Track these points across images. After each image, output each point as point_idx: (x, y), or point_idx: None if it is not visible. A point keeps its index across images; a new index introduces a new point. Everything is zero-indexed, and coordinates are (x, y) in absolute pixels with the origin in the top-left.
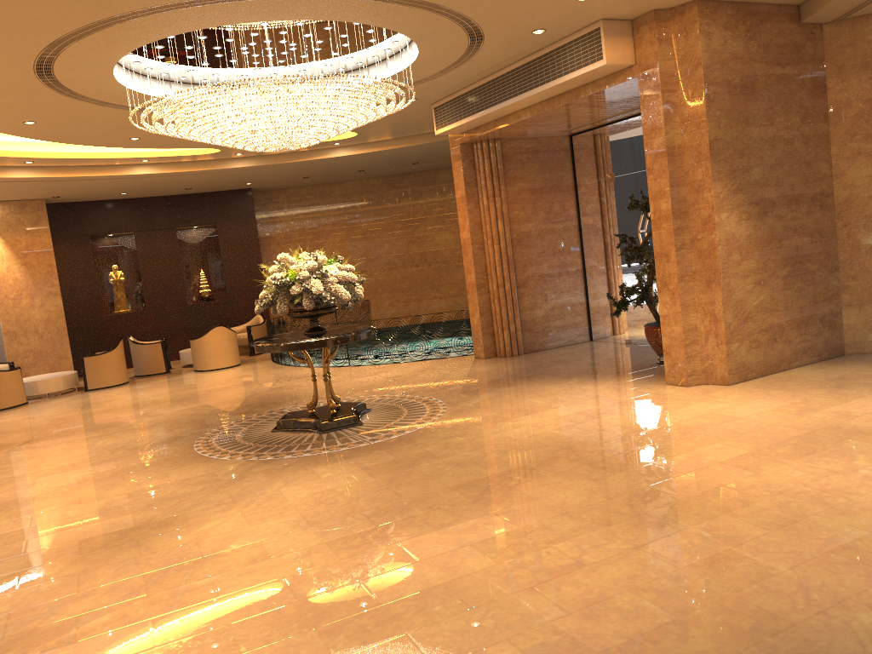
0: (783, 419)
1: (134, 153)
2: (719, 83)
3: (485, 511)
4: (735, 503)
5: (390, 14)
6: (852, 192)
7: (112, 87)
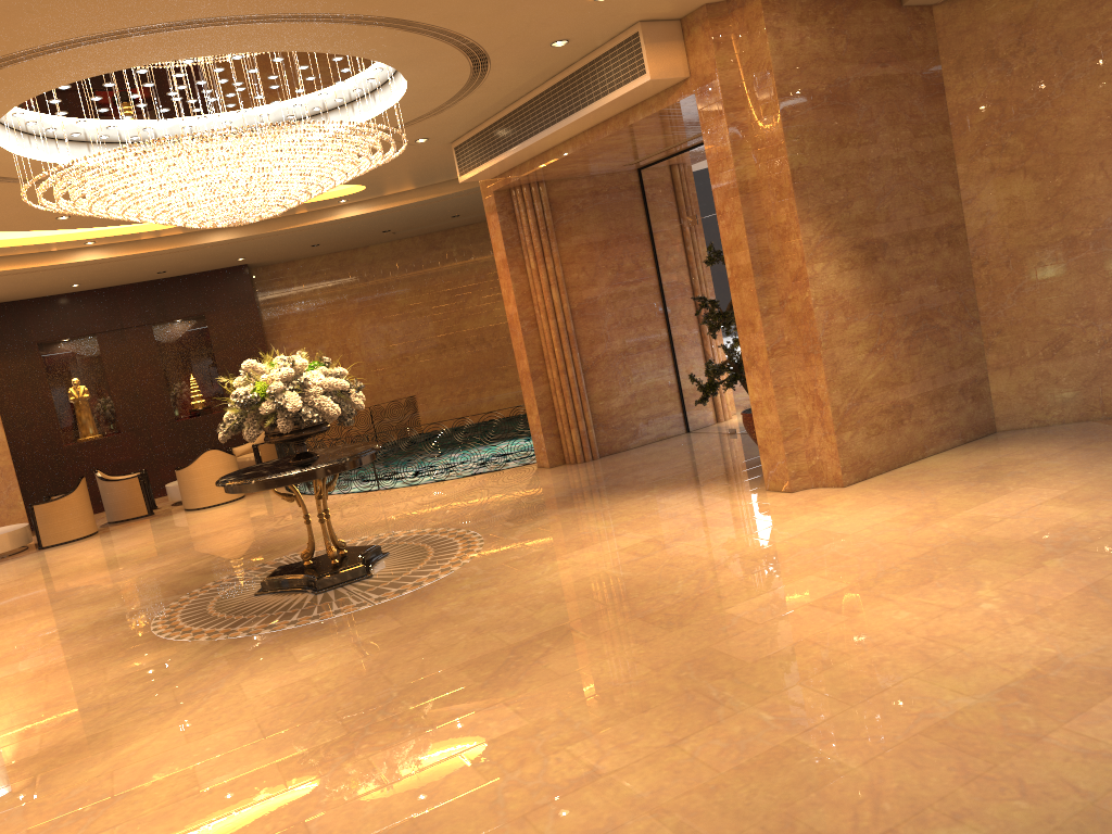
0: (901, 533)
1: (74, 235)
2: (799, 95)
3: (494, 699)
4: (814, 666)
5: (348, 38)
6: (988, 221)
7: (2, 157)
